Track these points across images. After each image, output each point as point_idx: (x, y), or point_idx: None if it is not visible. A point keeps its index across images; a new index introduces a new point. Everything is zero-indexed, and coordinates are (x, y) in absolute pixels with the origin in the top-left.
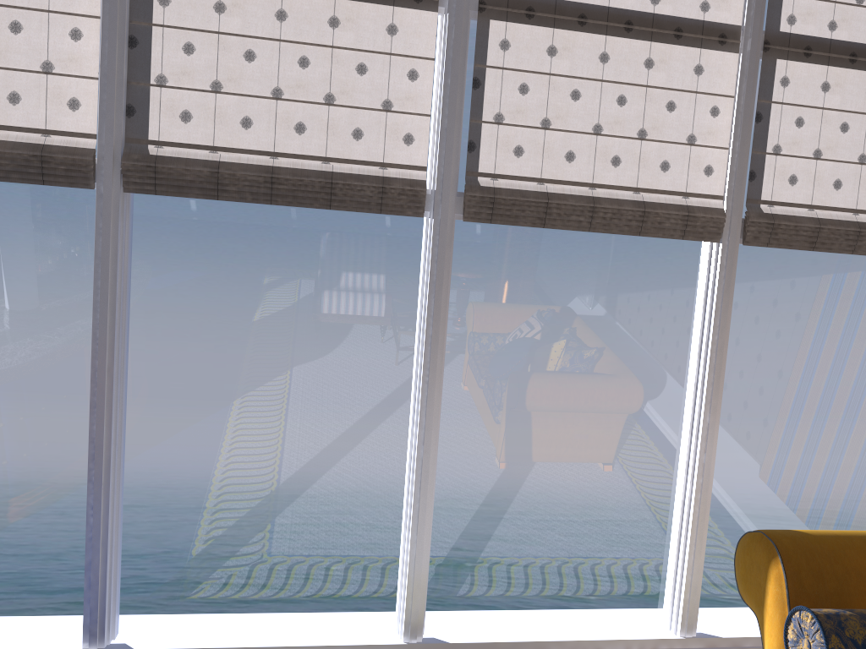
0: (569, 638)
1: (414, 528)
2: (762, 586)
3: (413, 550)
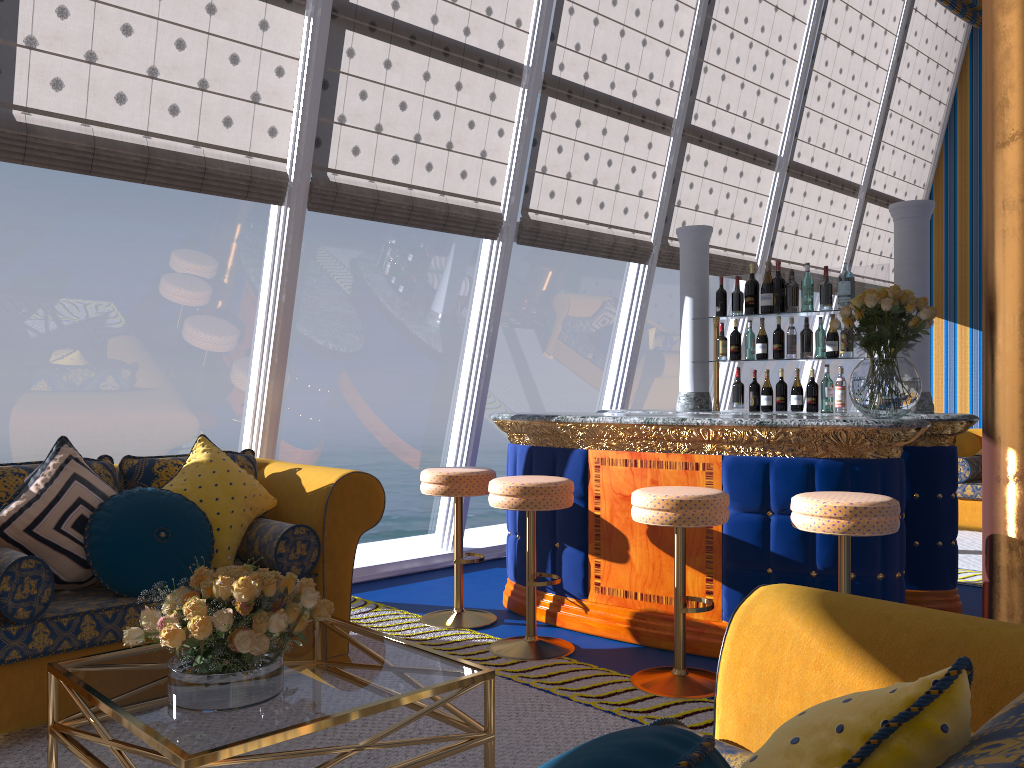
0: None
1: None
2: None
3: None
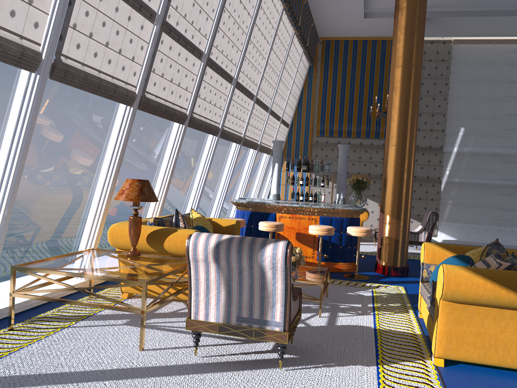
0: None
1: None
2: None
3: None
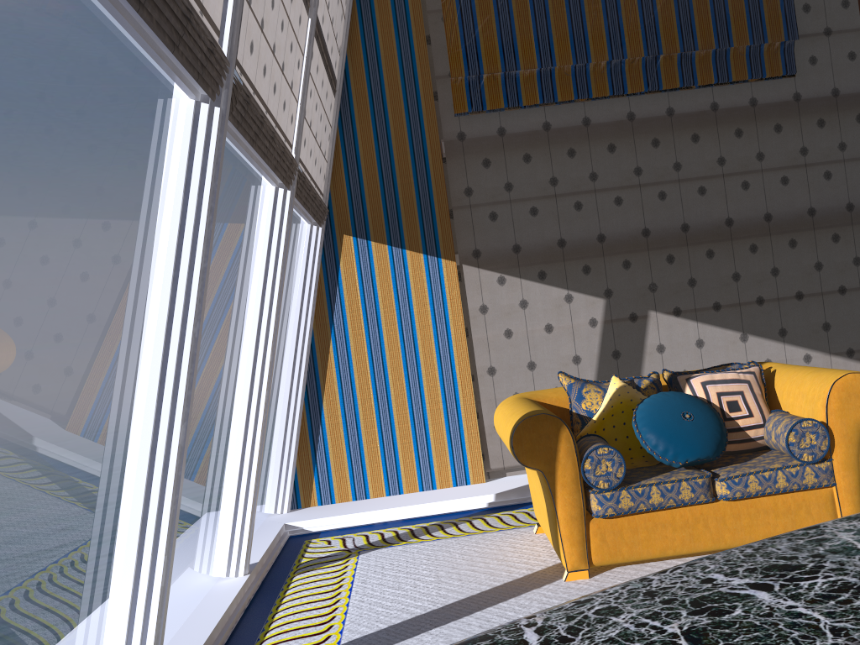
0: (210, 620)
1: (167, 545)
2: (553, 448)
3: (164, 578)
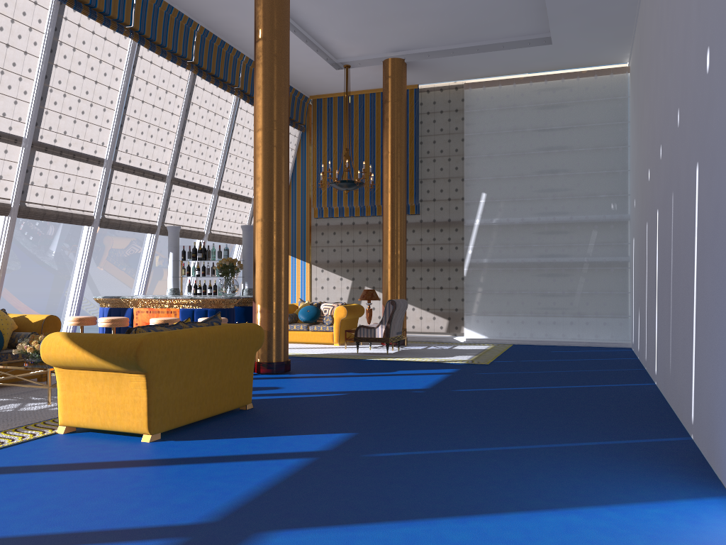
0: None
1: None
2: None
3: None
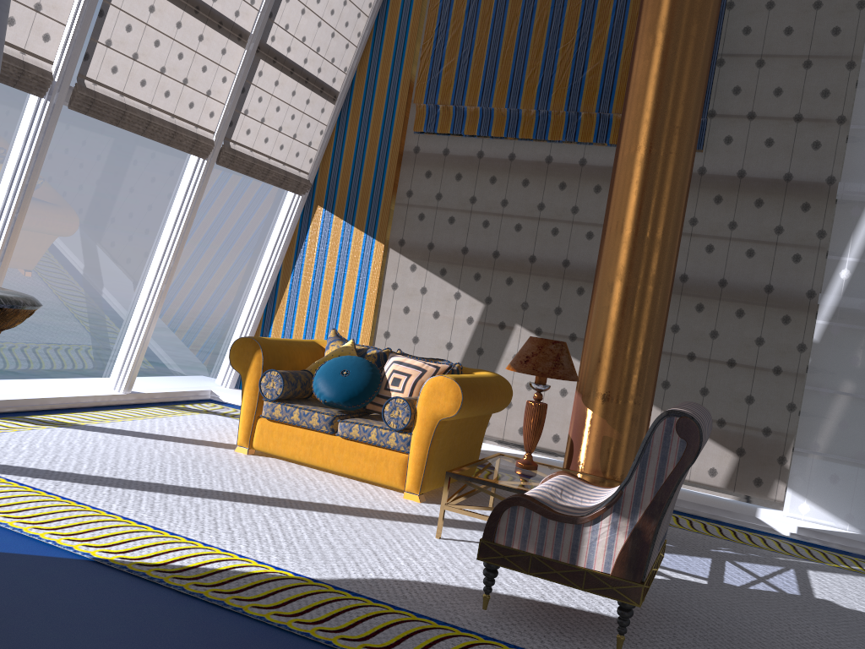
0: (60, 396)
1: None
2: (249, 361)
3: None
